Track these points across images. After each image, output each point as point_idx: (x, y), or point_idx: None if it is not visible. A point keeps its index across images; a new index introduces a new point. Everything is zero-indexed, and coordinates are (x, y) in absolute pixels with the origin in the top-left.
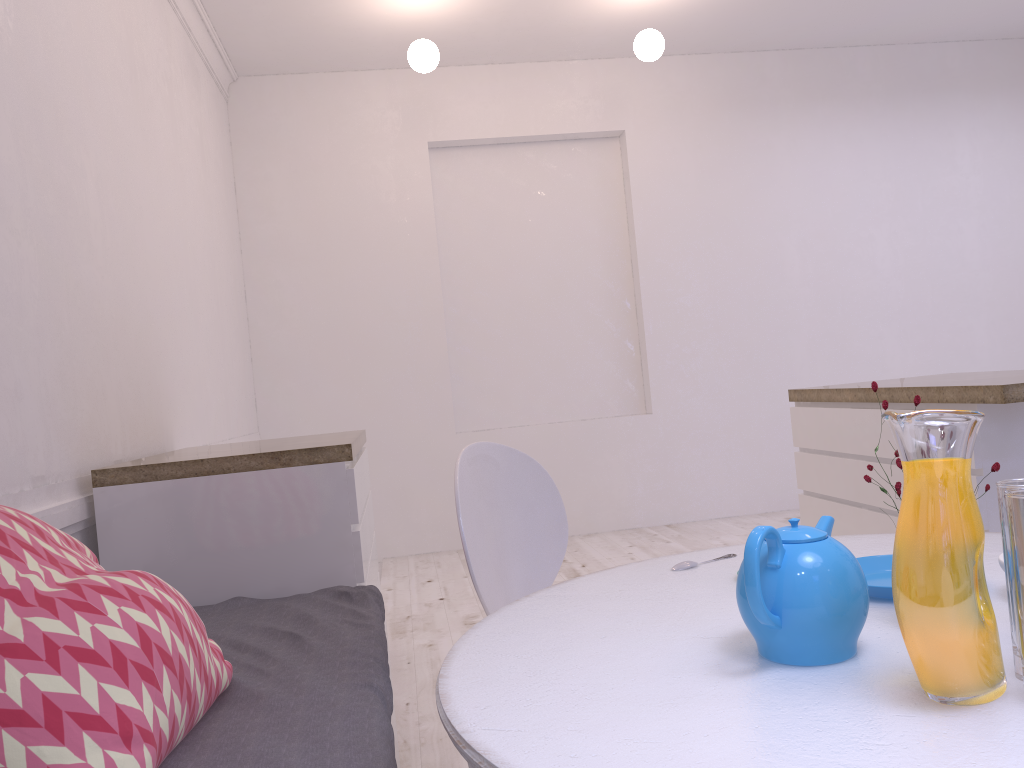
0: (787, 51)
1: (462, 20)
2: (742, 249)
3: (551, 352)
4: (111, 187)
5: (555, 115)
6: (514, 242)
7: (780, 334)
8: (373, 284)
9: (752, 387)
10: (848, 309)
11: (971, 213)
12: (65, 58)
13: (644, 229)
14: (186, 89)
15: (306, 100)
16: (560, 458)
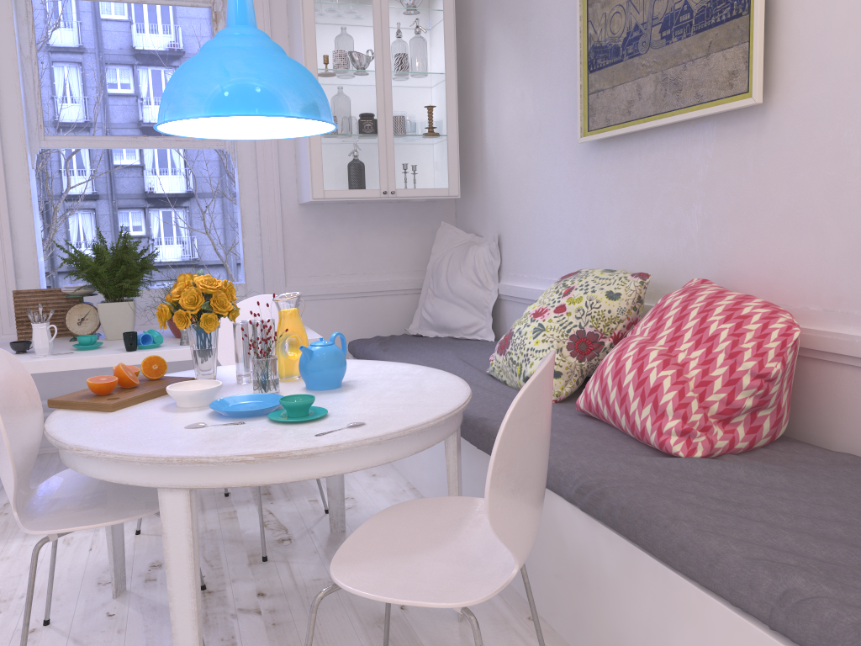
0: None
1: None
2: None
3: None
4: None
5: None
6: None
7: None
8: None
9: None
10: None
11: None
12: None
13: None
14: None
15: None
16: None
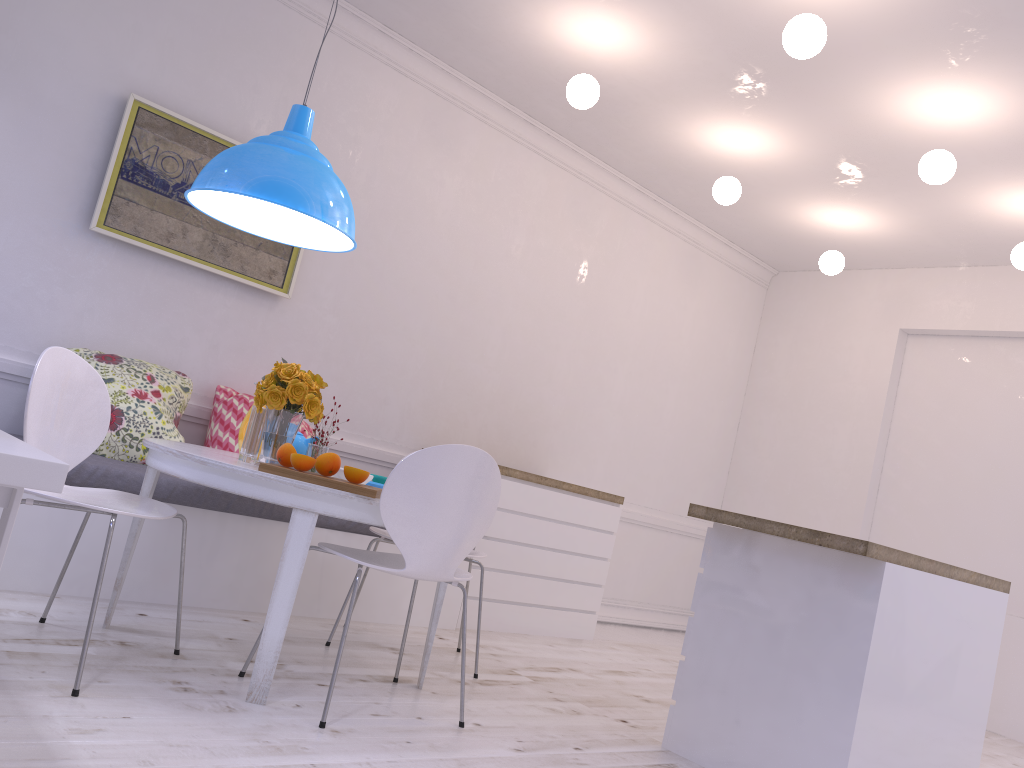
0: None
1: (899, 233)
2: None
3: (970, 534)
4: (521, 331)
5: (1023, 314)
6: (962, 425)
7: None
8: (824, 436)
9: None
10: None
11: None
12: (495, 270)
13: None
14: (674, 281)
15: (818, 290)
16: None
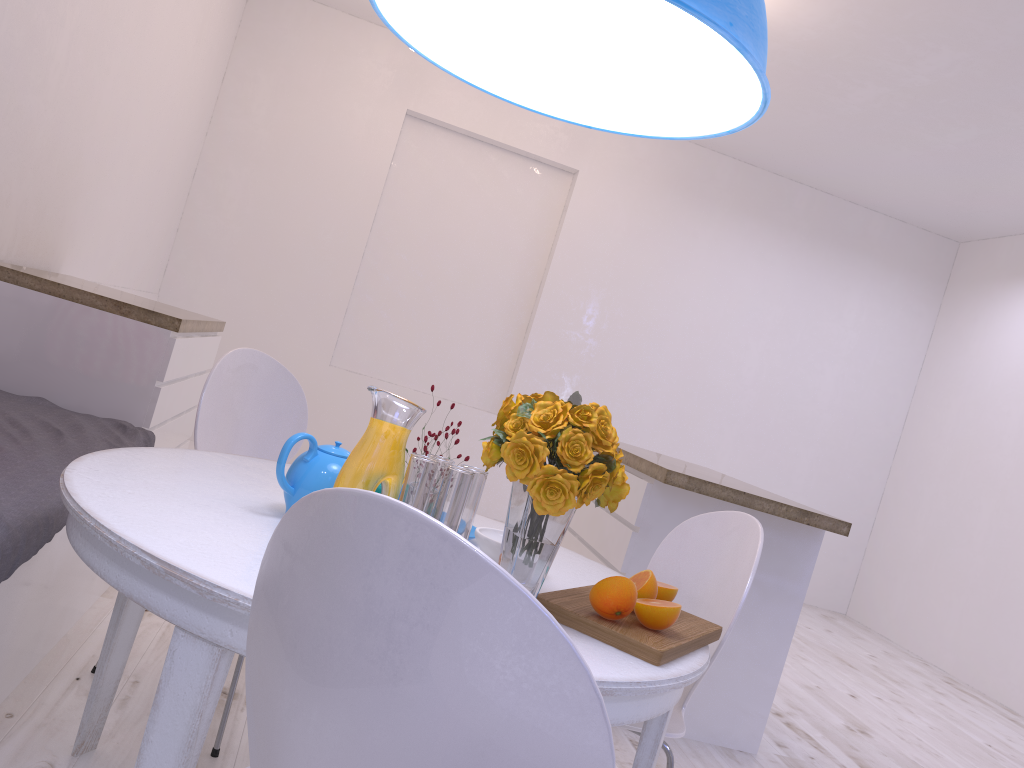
0: (742, 163)
1: None
2: (636, 311)
3: (441, 331)
4: (86, 41)
5: (525, 133)
6: (448, 225)
7: (638, 395)
8: (310, 210)
9: None
10: (703, 398)
11: (837, 361)
12: None
13: (561, 260)
14: None
15: (317, 29)
16: None
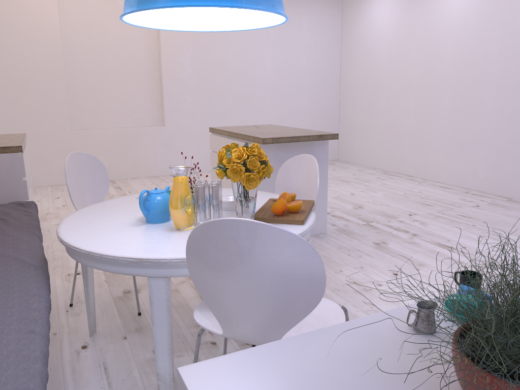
0: None
1: None
2: (209, 54)
3: (119, 94)
4: None
5: None
6: (101, 39)
7: (223, 94)
8: (26, 53)
9: (210, 117)
10: (252, 86)
11: (305, 49)
12: None
13: (165, 40)
14: None
15: None
16: (122, 144)
